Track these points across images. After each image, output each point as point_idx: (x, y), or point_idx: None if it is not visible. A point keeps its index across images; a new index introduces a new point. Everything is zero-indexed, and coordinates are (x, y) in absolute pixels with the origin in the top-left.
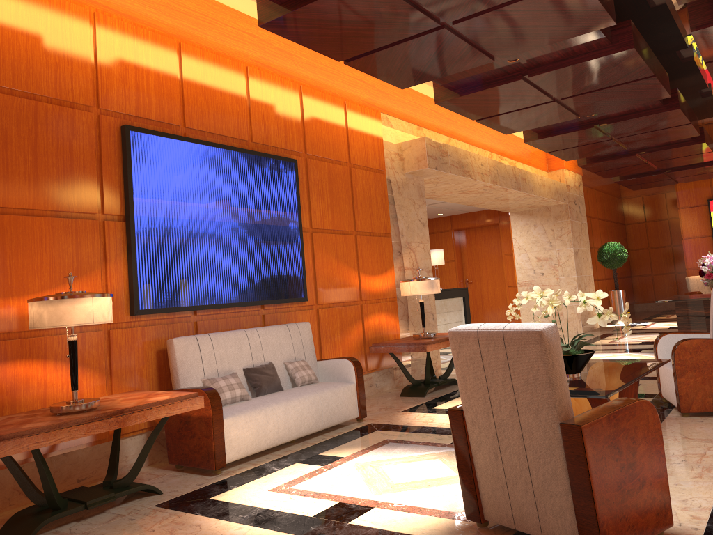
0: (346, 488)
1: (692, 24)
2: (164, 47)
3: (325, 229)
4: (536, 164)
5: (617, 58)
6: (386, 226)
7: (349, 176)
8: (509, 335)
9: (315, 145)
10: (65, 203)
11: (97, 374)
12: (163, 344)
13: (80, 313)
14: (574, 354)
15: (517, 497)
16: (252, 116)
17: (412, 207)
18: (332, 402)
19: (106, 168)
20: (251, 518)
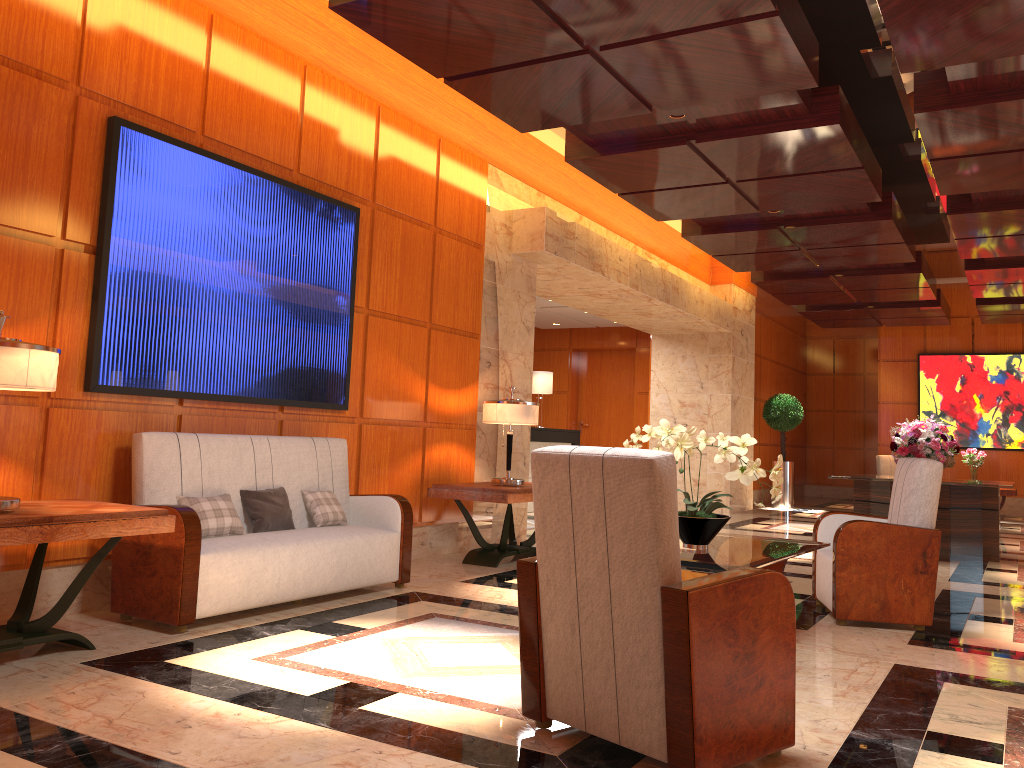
0: (363, 666)
1: (917, 103)
2: (189, 16)
3: (387, 313)
4: (696, 272)
5: (815, 134)
6: (475, 322)
7: (432, 245)
8: (610, 462)
9: (389, 193)
10: (8, 213)
11: (21, 468)
12: (128, 440)
13: (8, 368)
14: (702, 518)
15: (594, 687)
16: (303, 137)
17: (515, 302)
18: (363, 555)
19: (77, 173)
20: (219, 690)
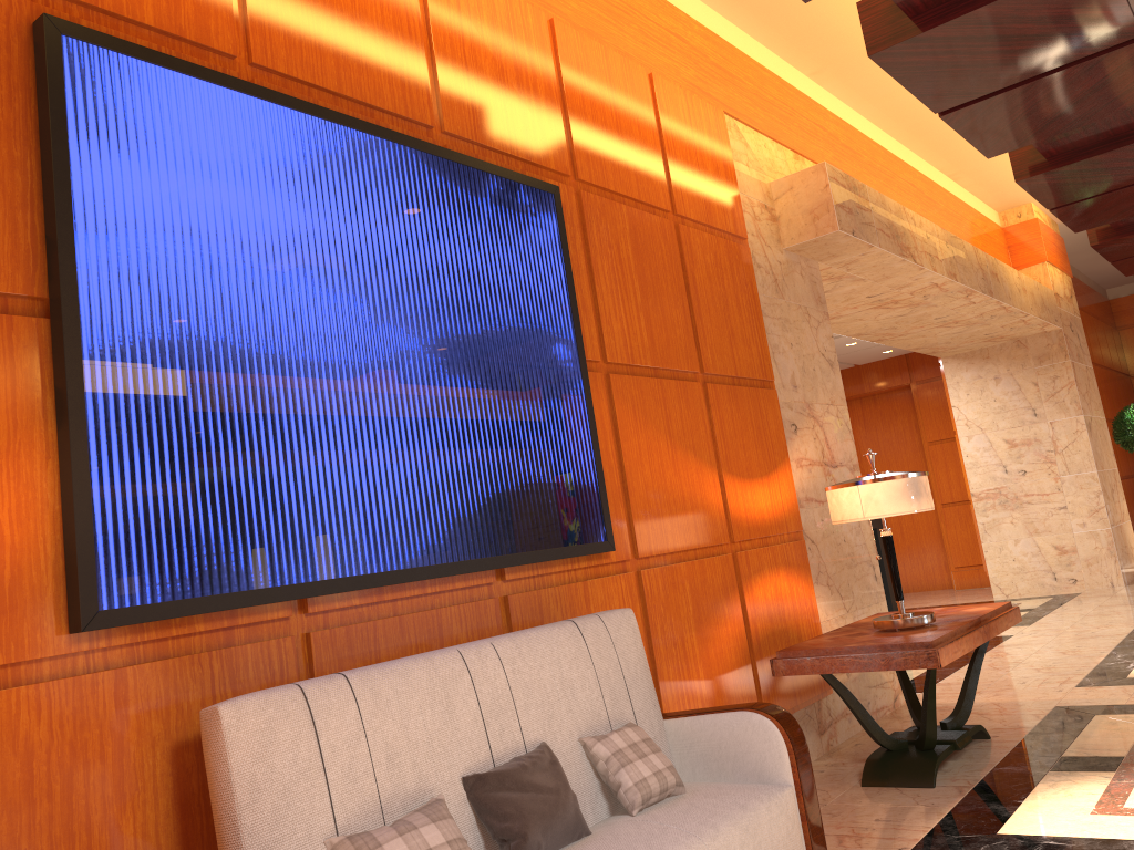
0: None
1: None
2: None
3: (636, 366)
4: (994, 255)
5: None
6: (764, 363)
7: (676, 244)
8: None
9: (596, 161)
10: None
11: None
12: (198, 720)
13: None
14: None
15: None
16: (439, 68)
17: (806, 324)
18: None
19: None
20: None
